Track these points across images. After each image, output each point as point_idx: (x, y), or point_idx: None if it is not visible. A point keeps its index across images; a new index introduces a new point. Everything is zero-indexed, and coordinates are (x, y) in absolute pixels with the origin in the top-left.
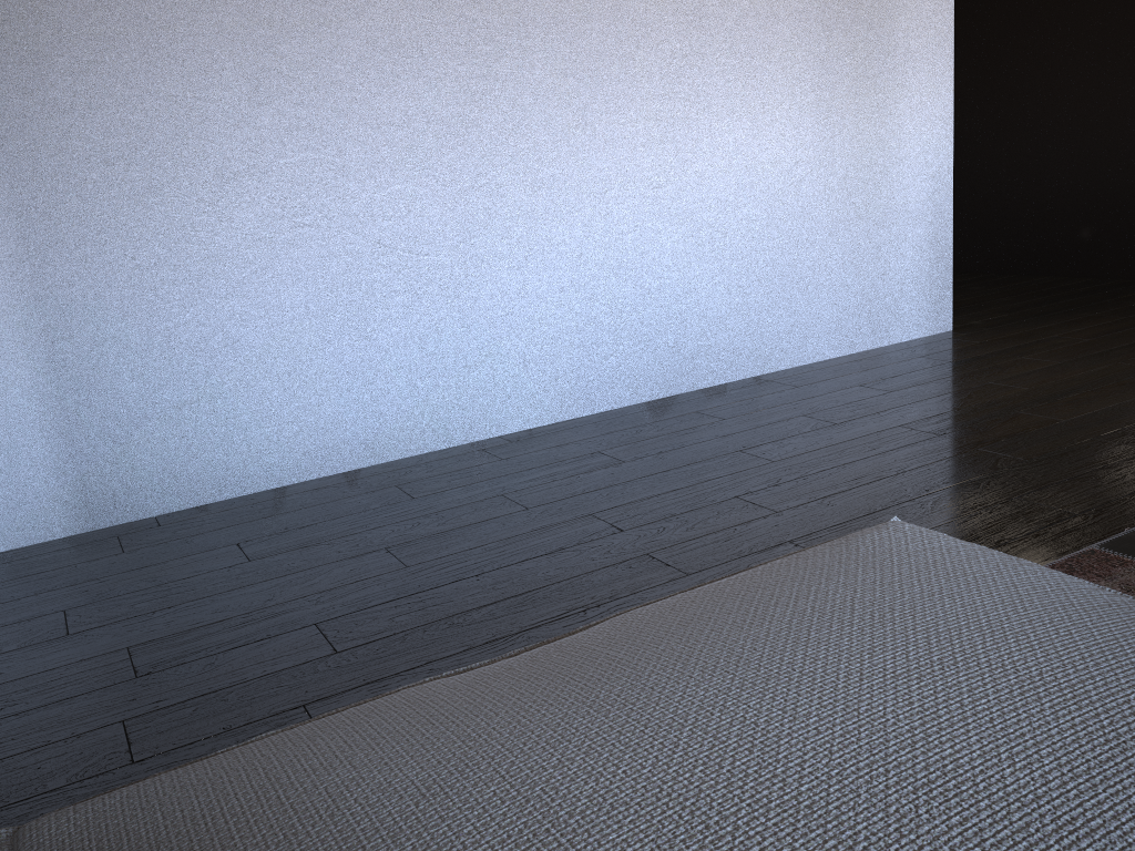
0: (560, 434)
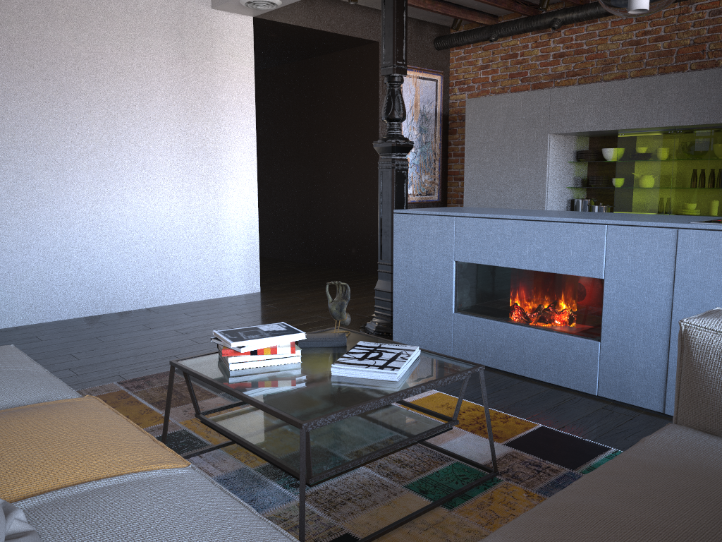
0: (27, 329)
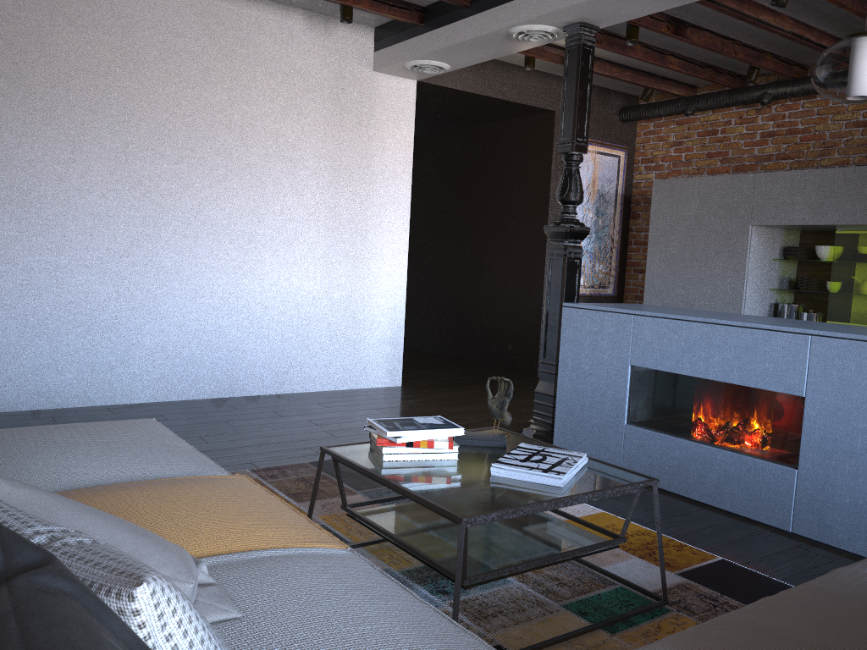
0: (152, 406)
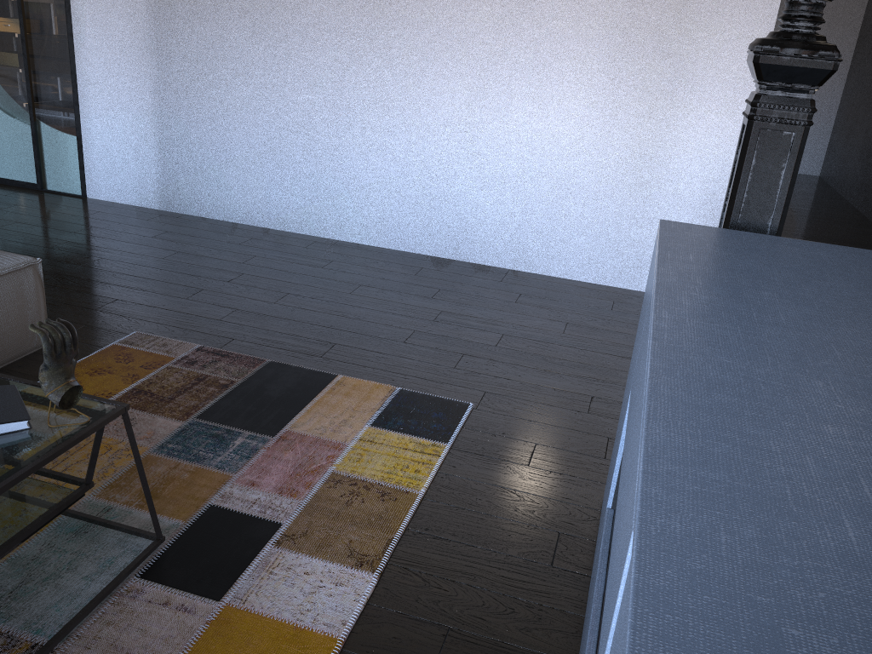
0: (353, 250)
